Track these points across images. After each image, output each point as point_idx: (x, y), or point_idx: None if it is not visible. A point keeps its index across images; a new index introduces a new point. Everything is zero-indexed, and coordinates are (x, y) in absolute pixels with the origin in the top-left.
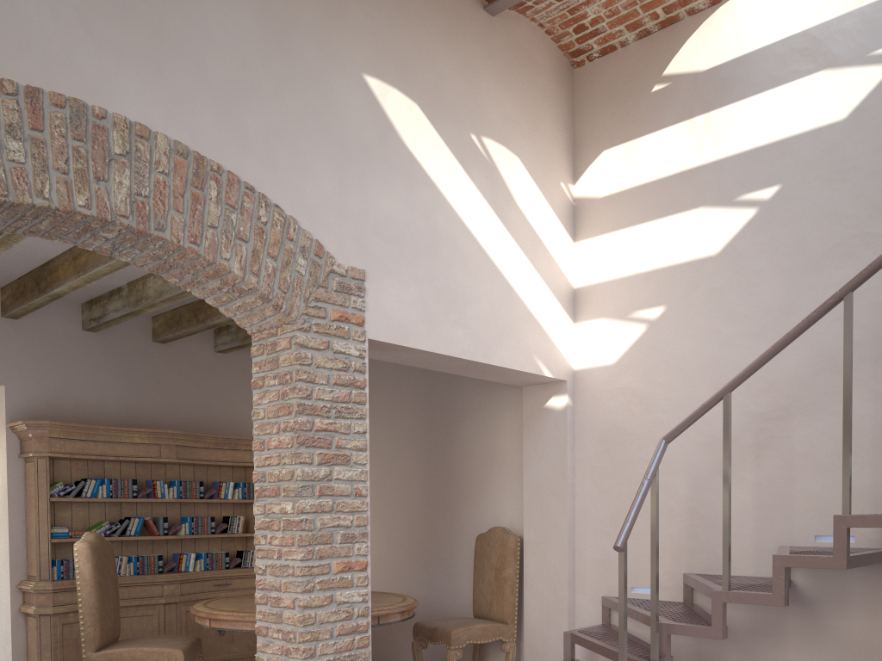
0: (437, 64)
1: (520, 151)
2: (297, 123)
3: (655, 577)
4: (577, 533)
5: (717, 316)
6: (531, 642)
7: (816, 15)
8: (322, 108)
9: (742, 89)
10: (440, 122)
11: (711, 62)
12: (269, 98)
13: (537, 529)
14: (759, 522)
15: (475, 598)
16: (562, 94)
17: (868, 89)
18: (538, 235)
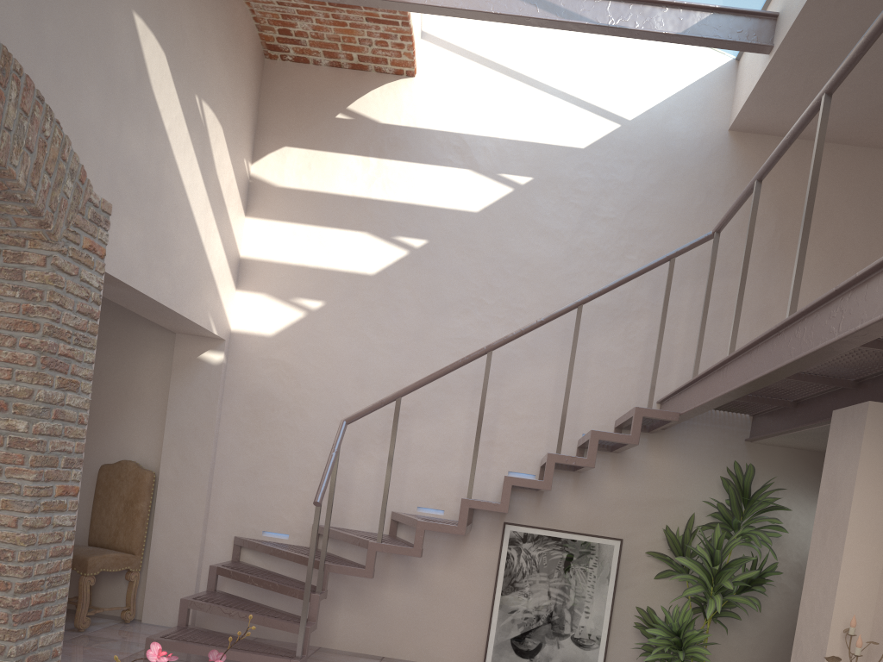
0: (183, 21)
1: (224, 122)
2: (82, 43)
3: (328, 528)
4: (215, 478)
5: (367, 324)
6: (156, 573)
7: (468, 126)
8: (101, 34)
9: (410, 154)
10: (178, 77)
11: (389, 119)
12: (64, 10)
13: (175, 469)
14: (378, 491)
15: (94, 527)
16: (256, 78)
17: (495, 199)
18: (225, 203)
